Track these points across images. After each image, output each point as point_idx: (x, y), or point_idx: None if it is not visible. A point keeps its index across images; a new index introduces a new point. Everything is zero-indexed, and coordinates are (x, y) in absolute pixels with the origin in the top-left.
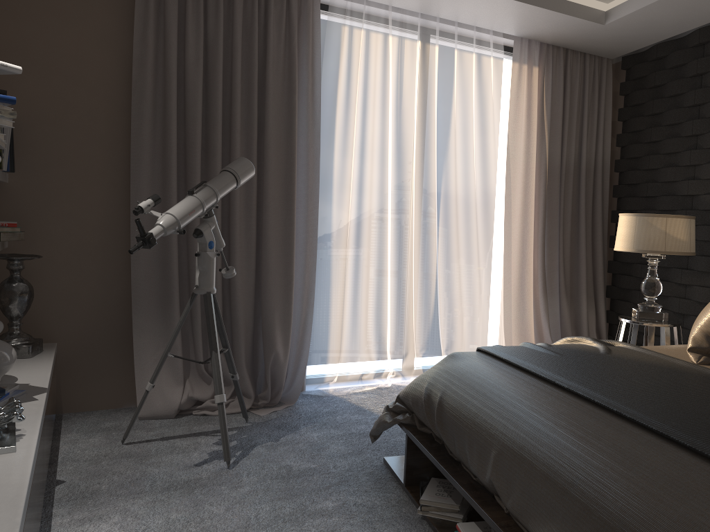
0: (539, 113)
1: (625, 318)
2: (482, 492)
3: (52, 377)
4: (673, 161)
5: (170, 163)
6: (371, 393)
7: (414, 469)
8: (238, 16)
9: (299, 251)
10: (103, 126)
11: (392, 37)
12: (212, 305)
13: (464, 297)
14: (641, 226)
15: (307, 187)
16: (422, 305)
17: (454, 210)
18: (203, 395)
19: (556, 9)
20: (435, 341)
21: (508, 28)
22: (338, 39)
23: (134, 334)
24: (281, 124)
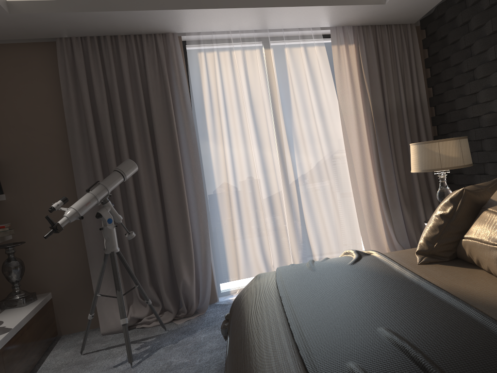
0: (360, 77)
1: (426, 222)
2: None
3: (33, 317)
4: (462, 92)
5: (96, 169)
6: None
7: None
8: (124, 65)
9: (193, 209)
10: (56, 153)
11: (237, 51)
12: (115, 259)
13: (326, 220)
14: (421, 151)
15: (191, 166)
16: (294, 230)
17: (305, 160)
18: (141, 315)
19: (341, 3)
20: (307, 254)
21: (320, 23)
22: (196, 62)
23: (93, 281)
24: (166, 128)
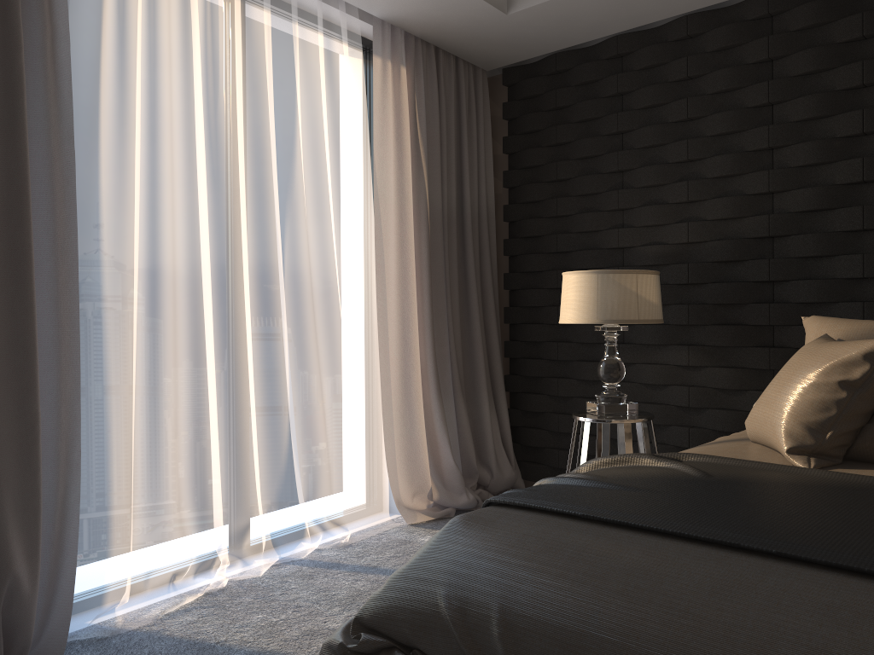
0: (412, 134)
1: (589, 417)
2: None
3: None
4: (591, 204)
5: None
6: (201, 608)
7: None
8: None
9: (45, 364)
10: None
11: None
12: None
13: (329, 414)
14: (605, 287)
15: (54, 237)
16: (267, 436)
17: (309, 278)
18: None
19: None
20: (294, 492)
21: (372, 1)
22: None
23: None
24: None
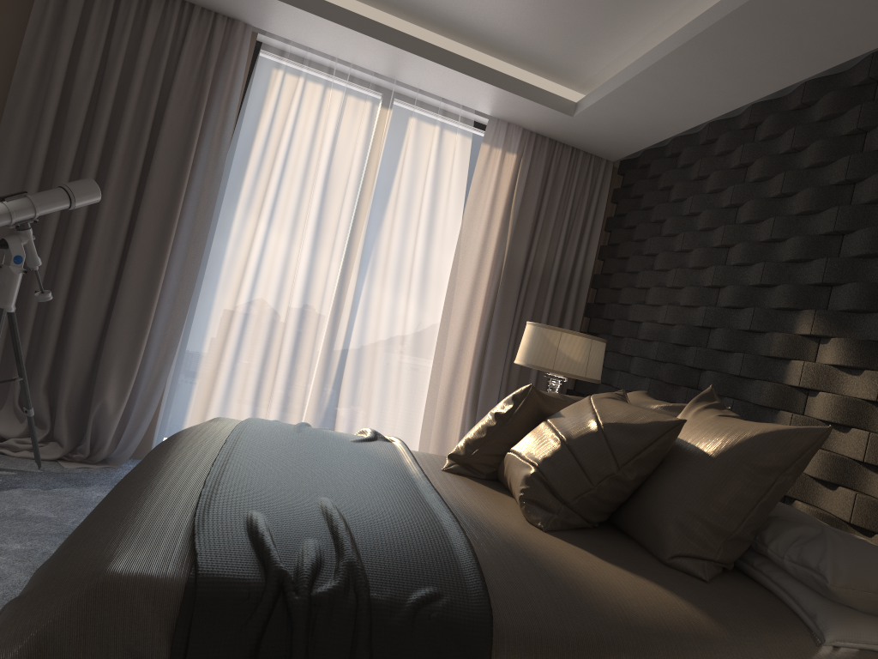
0: (507, 204)
1: None
2: None
3: None
4: (633, 281)
5: (31, 175)
6: None
7: None
8: (147, 38)
9: (168, 299)
10: None
11: (336, 92)
12: (1, 322)
13: (376, 395)
14: (535, 337)
15: (192, 231)
16: (319, 392)
17: (377, 293)
18: (8, 432)
19: (511, 89)
20: None
21: (475, 104)
22: (265, 81)
23: None
24: (175, 158)
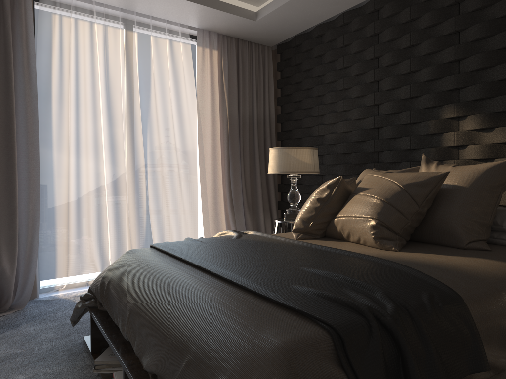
0: (220, 82)
1: (277, 220)
2: (126, 345)
3: None
4: (310, 113)
5: None
6: None
7: (99, 340)
8: None
9: (23, 187)
10: None
11: (98, 25)
12: None
13: (172, 216)
14: (281, 155)
15: (27, 137)
16: (137, 223)
17: (158, 153)
18: None
19: (219, 8)
20: None
21: (190, 21)
22: (49, 24)
23: None
24: (0, 88)
